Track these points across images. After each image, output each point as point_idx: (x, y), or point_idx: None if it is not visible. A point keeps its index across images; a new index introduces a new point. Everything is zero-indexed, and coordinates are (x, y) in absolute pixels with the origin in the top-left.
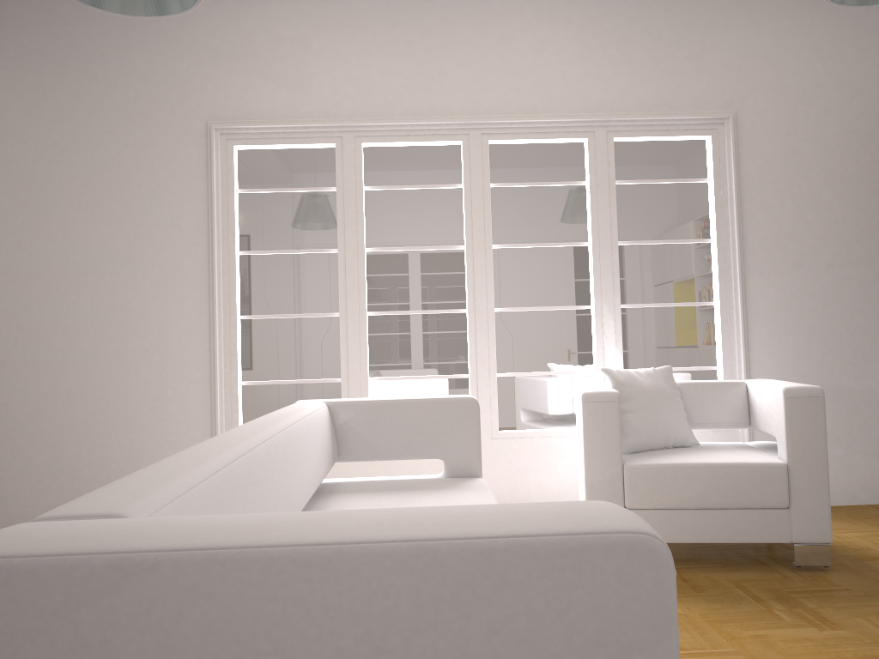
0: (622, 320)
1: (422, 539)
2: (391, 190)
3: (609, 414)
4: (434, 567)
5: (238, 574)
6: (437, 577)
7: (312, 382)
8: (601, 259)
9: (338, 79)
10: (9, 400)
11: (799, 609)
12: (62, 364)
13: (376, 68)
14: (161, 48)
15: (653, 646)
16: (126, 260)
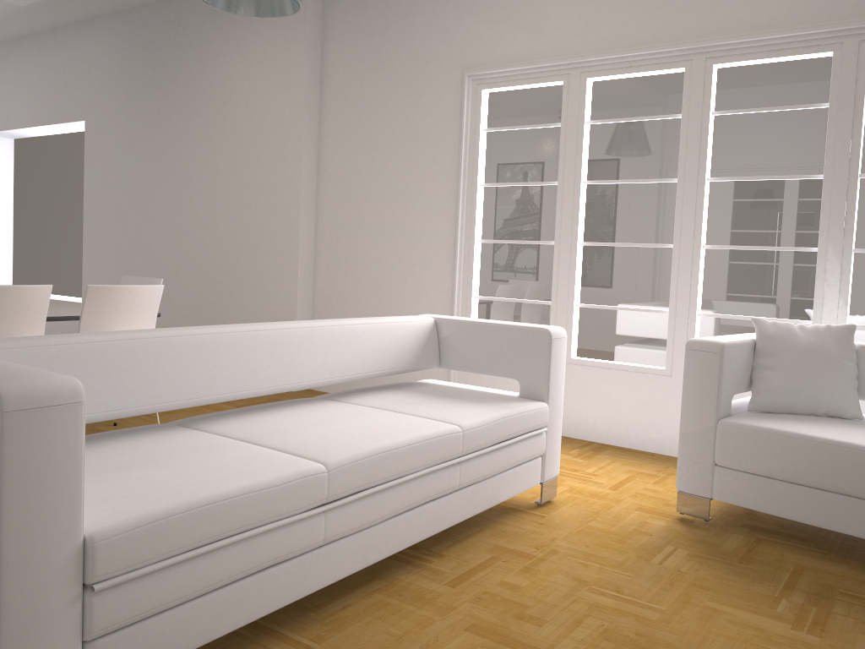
0: (855, 267)
1: None
2: (611, 124)
3: (708, 364)
4: None
5: None
6: None
7: (529, 302)
8: (832, 195)
9: (570, 17)
10: (330, 293)
11: (815, 608)
12: (360, 269)
13: (605, 1)
14: (435, 9)
15: None
16: (402, 190)
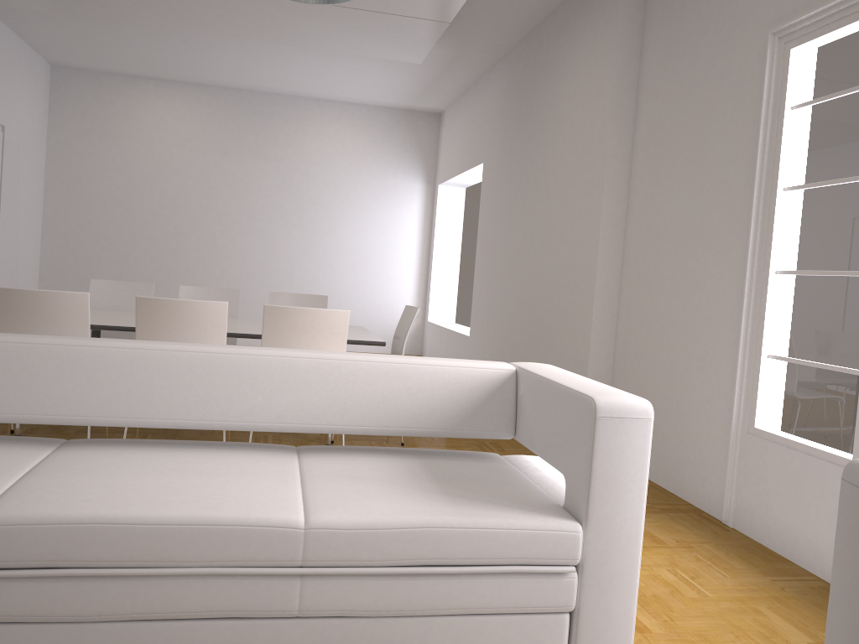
0: None
1: None
2: None
3: None
4: None
5: None
6: None
7: (834, 369)
8: None
9: None
10: (628, 339)
11: None
12: (654, 311)
13: None
14: None
15: None
16: (698, 206)
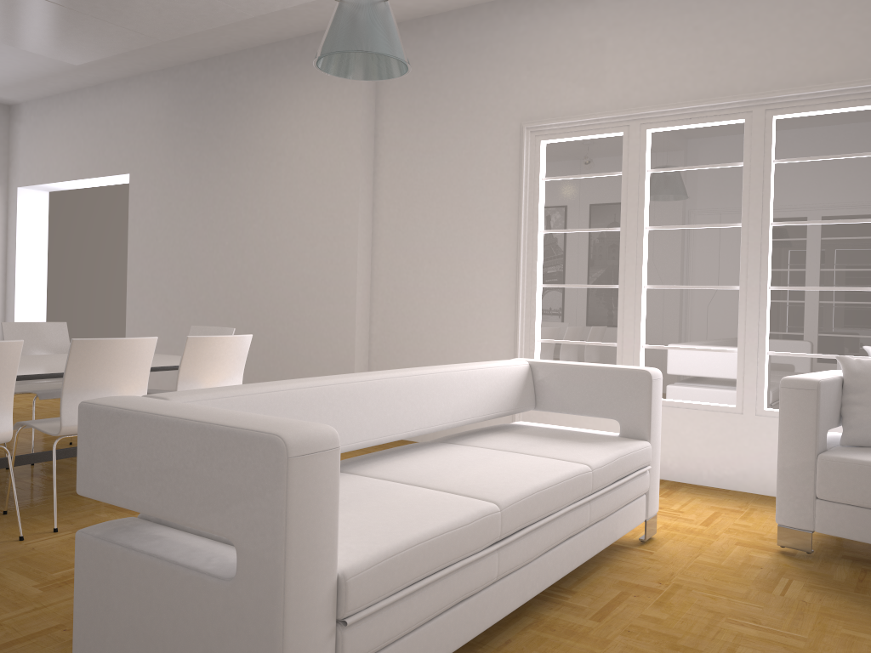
0: None
1: (204, 421)
2: (672, 172)
3: (805, 401)
4: (204, 435)
5: (149, 424)
6: (205, 439)
7: (593, 344)
8: None
9: (628, 72)
10: (387, 339)
11: None
12: (418, 315)
13: (663, 57)
14: (491, 65)
15: (274, 491)
16: (461, 238)
